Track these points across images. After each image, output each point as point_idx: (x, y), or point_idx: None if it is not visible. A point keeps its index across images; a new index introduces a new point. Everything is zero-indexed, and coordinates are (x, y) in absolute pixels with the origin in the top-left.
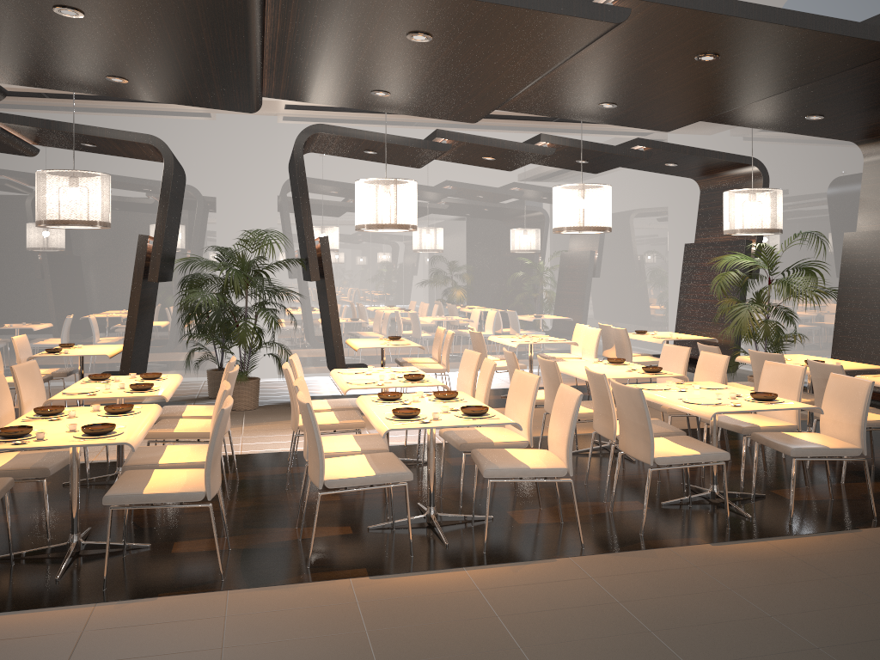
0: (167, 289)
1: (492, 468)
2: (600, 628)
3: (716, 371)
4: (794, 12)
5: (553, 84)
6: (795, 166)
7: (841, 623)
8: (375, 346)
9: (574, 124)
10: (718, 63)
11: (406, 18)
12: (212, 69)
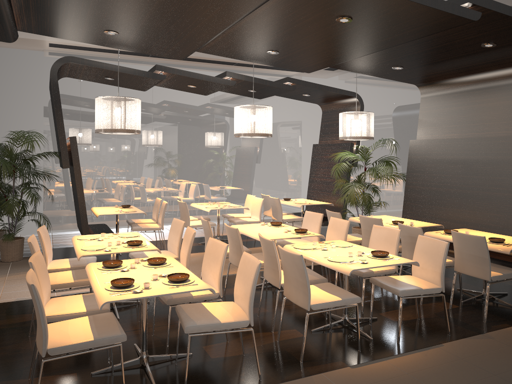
0: None
1: (192, 325)
2: None
3: (341, 231)
4: None
5: (237, 34)
6: (376, 98)
7: None
8: (111, 213)
9: (246, 67)
10: (350, 24)
11: None
12: None
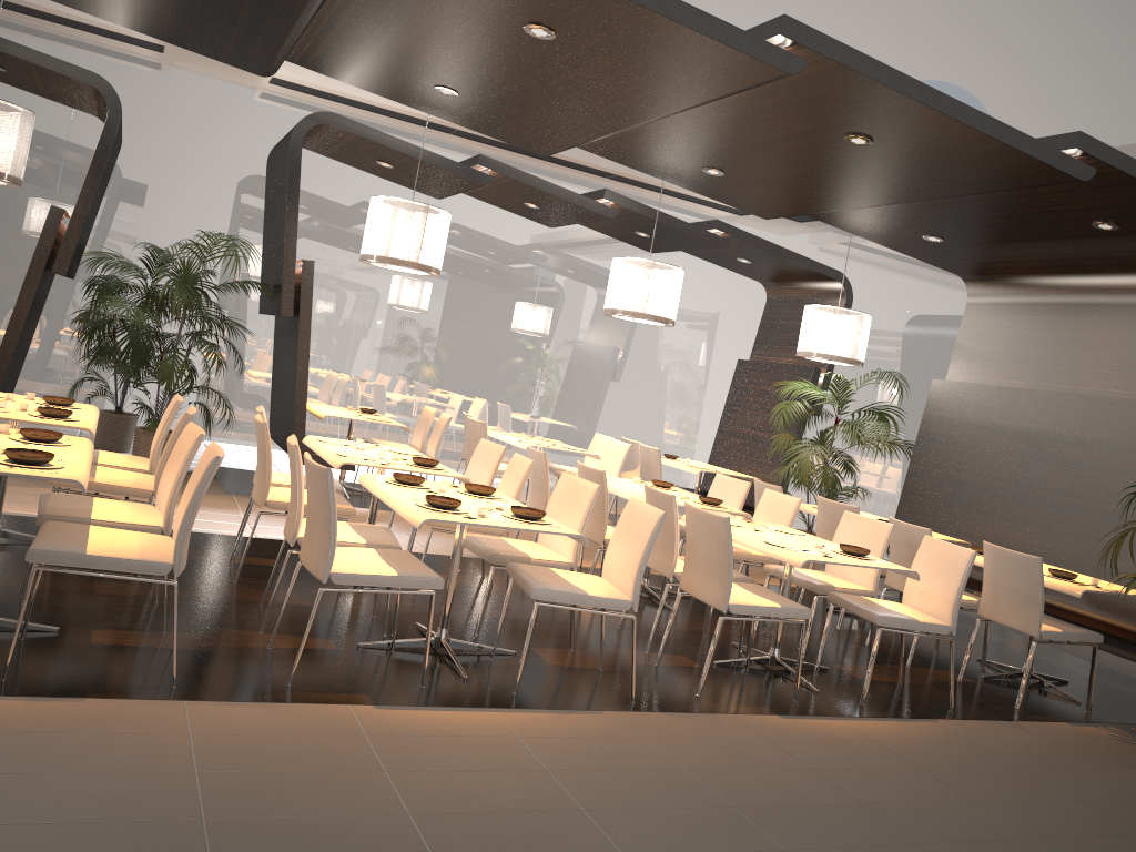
0: (53, 289)
1: (544, 588)
2: (674, 798)
3: (782, 515)
4: (975, 111)
5: (661, 130)
6: (878, 292)
7: (939, 819)
8: (347, 417)
9: (631, 187)
10: (867, 149)
11: (537, 4)
12: (246, 5)
